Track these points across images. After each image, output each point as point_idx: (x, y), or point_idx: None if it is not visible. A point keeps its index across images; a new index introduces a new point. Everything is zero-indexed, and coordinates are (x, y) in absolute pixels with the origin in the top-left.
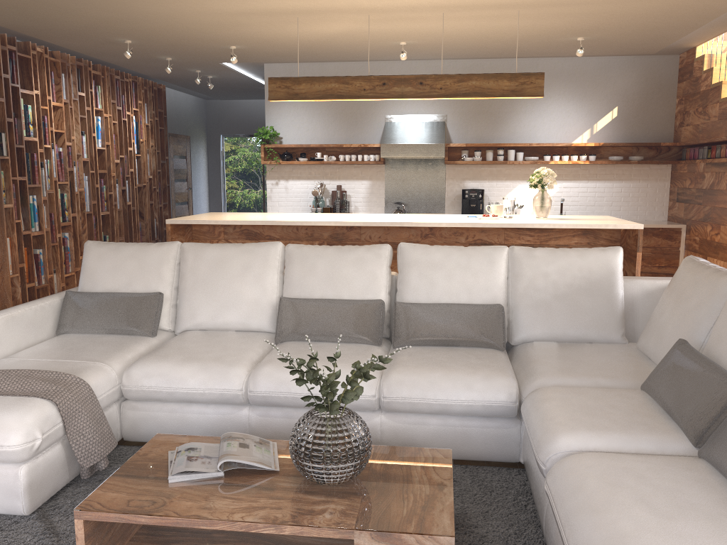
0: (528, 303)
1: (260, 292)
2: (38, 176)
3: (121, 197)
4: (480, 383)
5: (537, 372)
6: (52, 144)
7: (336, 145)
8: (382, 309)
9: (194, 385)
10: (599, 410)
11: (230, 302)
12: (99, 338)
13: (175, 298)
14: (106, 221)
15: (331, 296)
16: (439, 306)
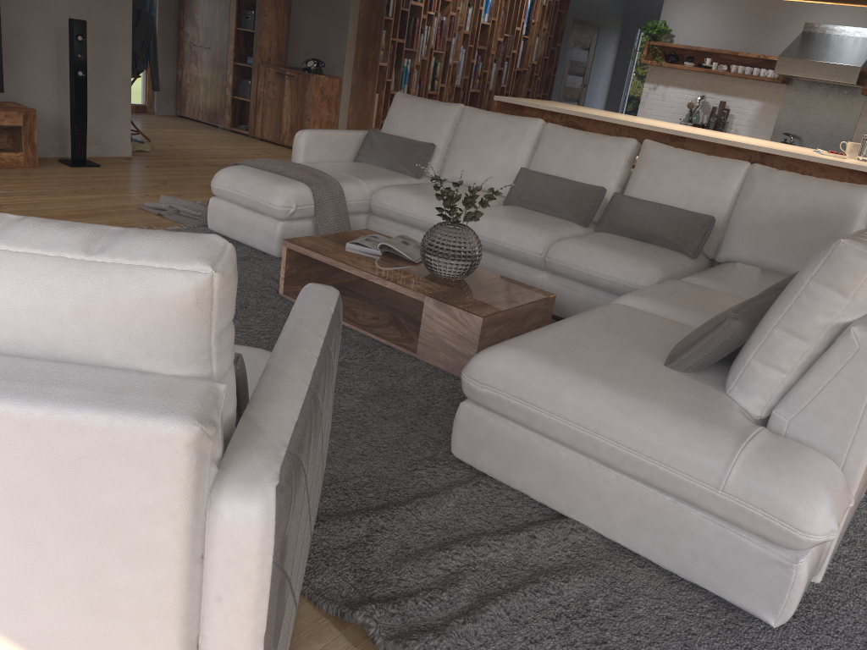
0: (745, 223)
1: (509, 160)
2: (416, 41)
3: (495, 78)
4: (629, 266)
5: (693, 274)
6: (436, 12)
7: (730, 53)
8: (599, 195)
9: (415, 212)
10: (688, 297)
11: (482, 164)
12: (378, 169)
13: (446, 153)
14: (474, 99)
15: (564, 177)
16: (650, 204)
